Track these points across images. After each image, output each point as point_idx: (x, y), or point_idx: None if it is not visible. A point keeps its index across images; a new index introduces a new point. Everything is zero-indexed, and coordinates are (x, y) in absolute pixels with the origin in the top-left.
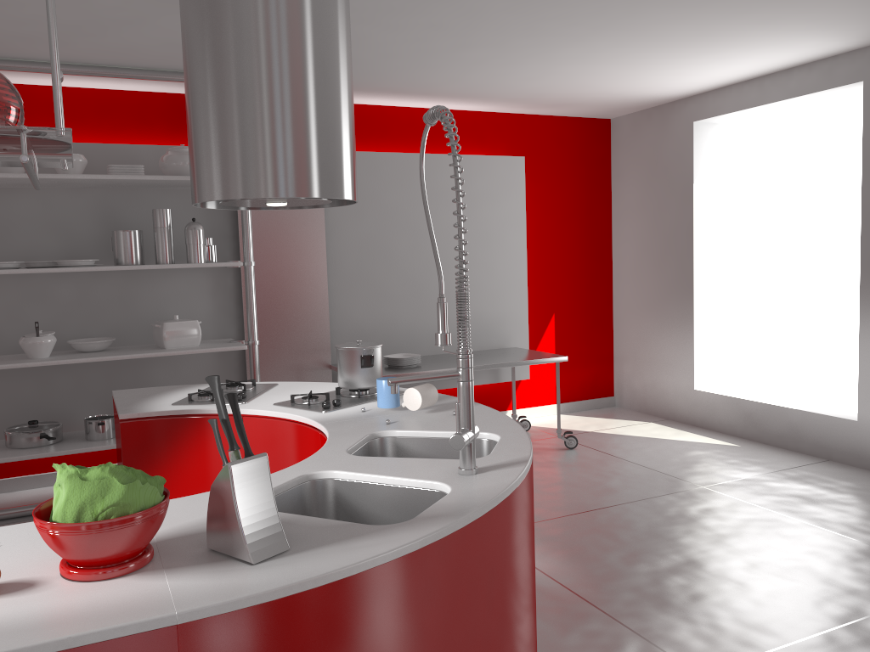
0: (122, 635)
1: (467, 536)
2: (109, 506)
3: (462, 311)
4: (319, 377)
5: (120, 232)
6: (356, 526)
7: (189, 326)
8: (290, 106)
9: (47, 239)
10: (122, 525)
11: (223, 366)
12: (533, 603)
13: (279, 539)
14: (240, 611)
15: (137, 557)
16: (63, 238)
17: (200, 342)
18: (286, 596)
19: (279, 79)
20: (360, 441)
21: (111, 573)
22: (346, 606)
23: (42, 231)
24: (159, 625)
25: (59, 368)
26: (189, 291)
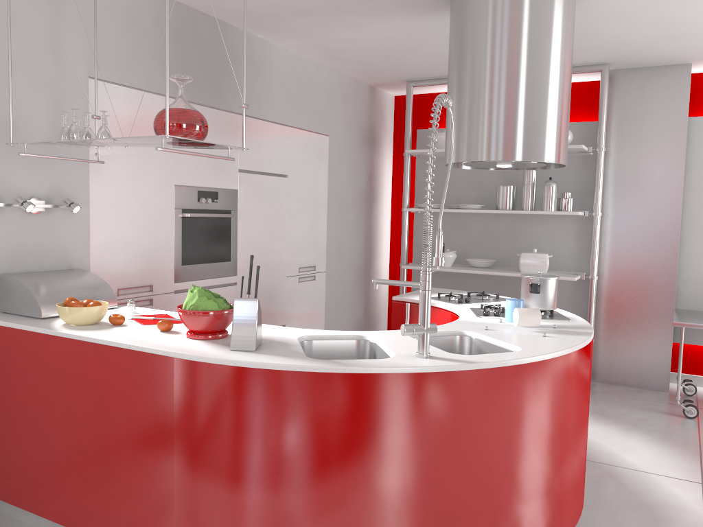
0: (157, 353)
1: (347, 380)
2: (191, 305)
3: (423, 240)
4: (660, 317)
5: (499, 186)
6: (299, 354)
7: (539, 257)
8: (487, 95)
9: (469, 191)
10: (193, 314)
11: (577, 293)
12: (478, 477)
13: (250, 344)
14: (196, 362)
15: (208, 334)
16: (479, 190)
17: (546, 271)
18: (216, 363)
19: (481, 77)
20: (440, 332)
21: (193, 336)
22: (246, 383)
23: (467, 185)
24: (168, 354)
25: (467, 276)
26: (558, 233)
